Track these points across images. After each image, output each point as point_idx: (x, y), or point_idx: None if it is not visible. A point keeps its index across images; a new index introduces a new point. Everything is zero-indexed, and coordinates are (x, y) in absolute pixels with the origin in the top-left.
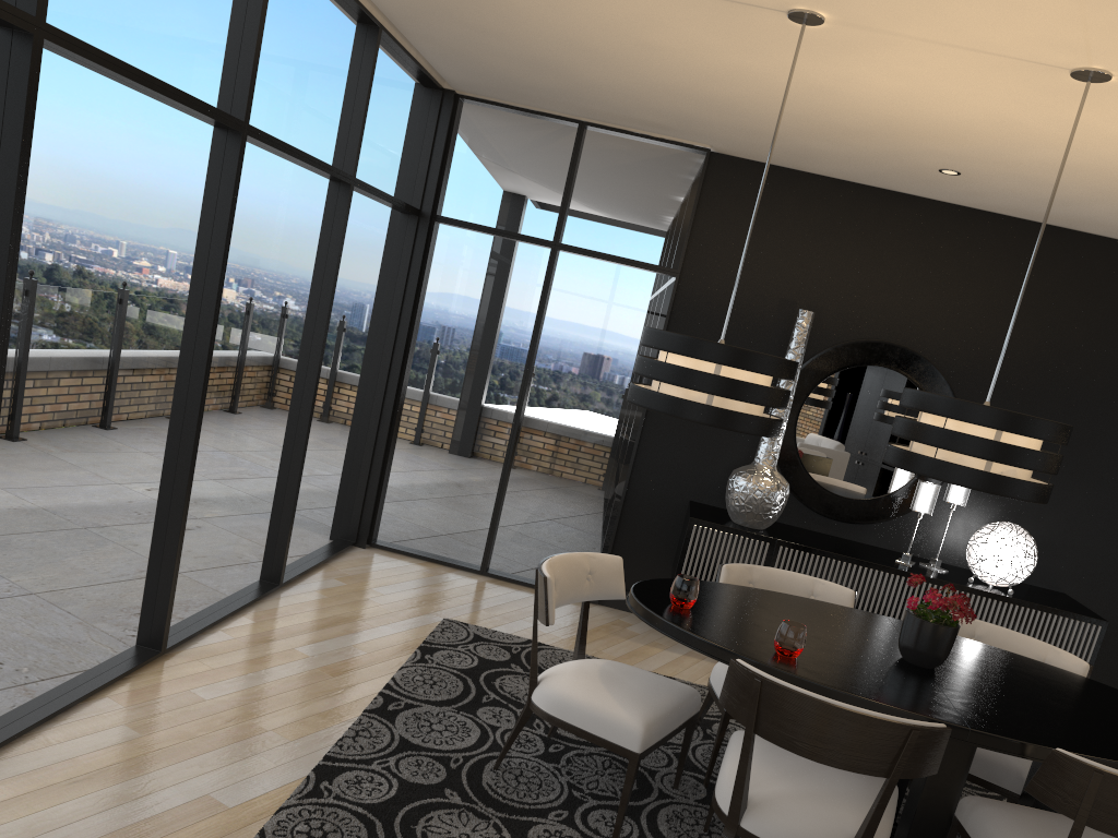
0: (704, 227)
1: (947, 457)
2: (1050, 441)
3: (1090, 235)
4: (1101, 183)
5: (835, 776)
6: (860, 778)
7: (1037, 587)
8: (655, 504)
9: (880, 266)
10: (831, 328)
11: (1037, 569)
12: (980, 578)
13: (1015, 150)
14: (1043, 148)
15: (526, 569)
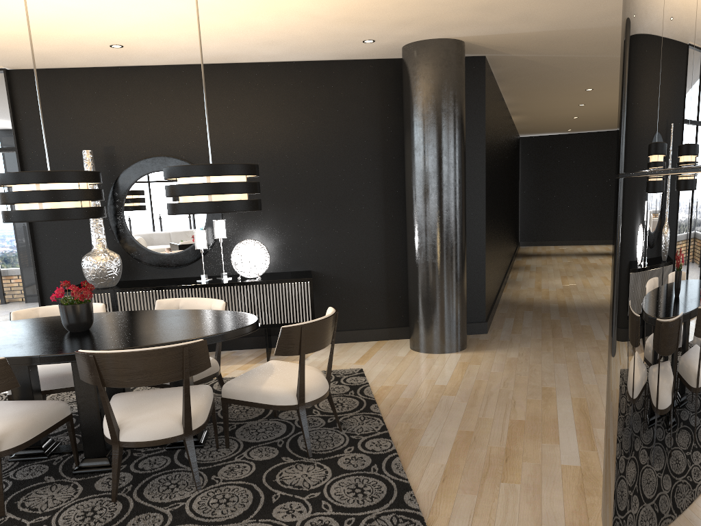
0: (23, 117)
1: (21, 208)
2: (64, 182)
3: (245, 63)
4: (179, 31)
5: (10, 408)
6: (30, 405)
7: (294, 271)
8: None
9: (136, 113)
10: (123, 157)
11: (291, 261)
12: (243, 276)
13: (105, 23)
14: (112, 18)
15: None
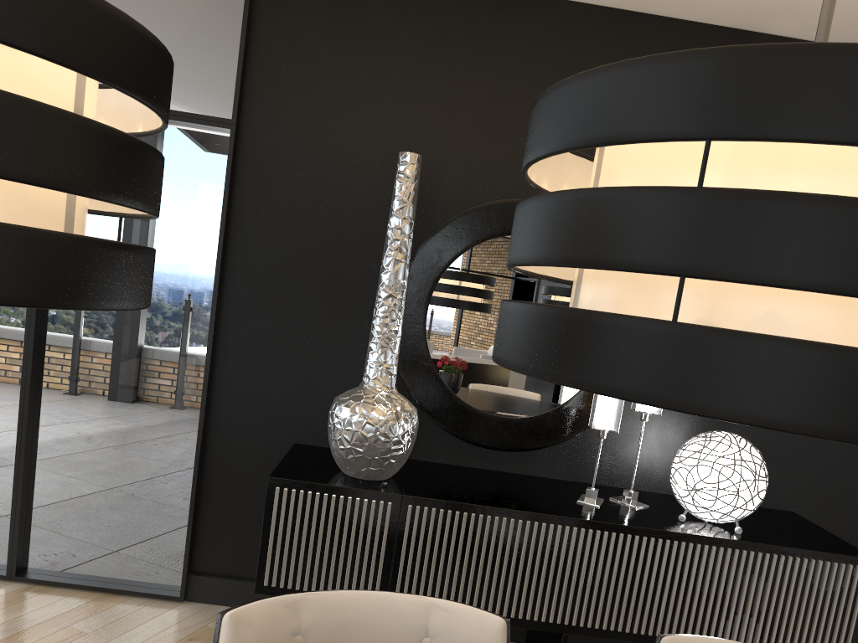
0: (265, 58)
1: (717, 319)
2: None
3: (776, 37)
4: None
5: None
6: None
7: (760, 509)
8: (248, 454)
9: (512, 98)
10: (456, 189)
11: None
12: (696, 515)
13: None
14: None
15: (78, 563)
